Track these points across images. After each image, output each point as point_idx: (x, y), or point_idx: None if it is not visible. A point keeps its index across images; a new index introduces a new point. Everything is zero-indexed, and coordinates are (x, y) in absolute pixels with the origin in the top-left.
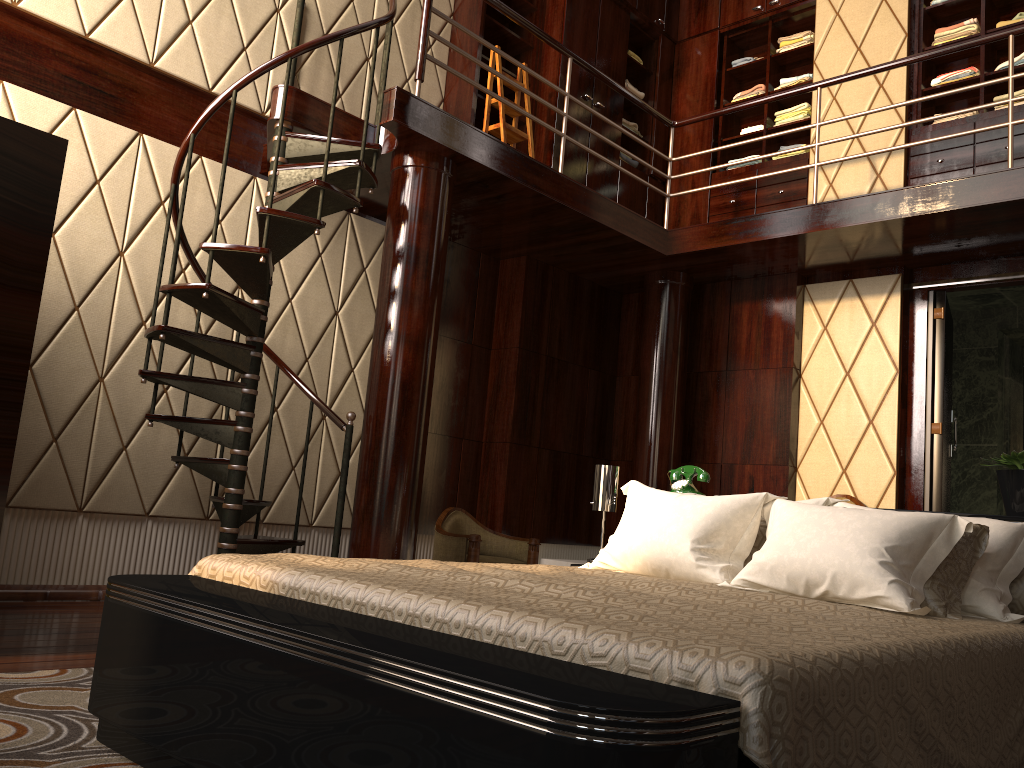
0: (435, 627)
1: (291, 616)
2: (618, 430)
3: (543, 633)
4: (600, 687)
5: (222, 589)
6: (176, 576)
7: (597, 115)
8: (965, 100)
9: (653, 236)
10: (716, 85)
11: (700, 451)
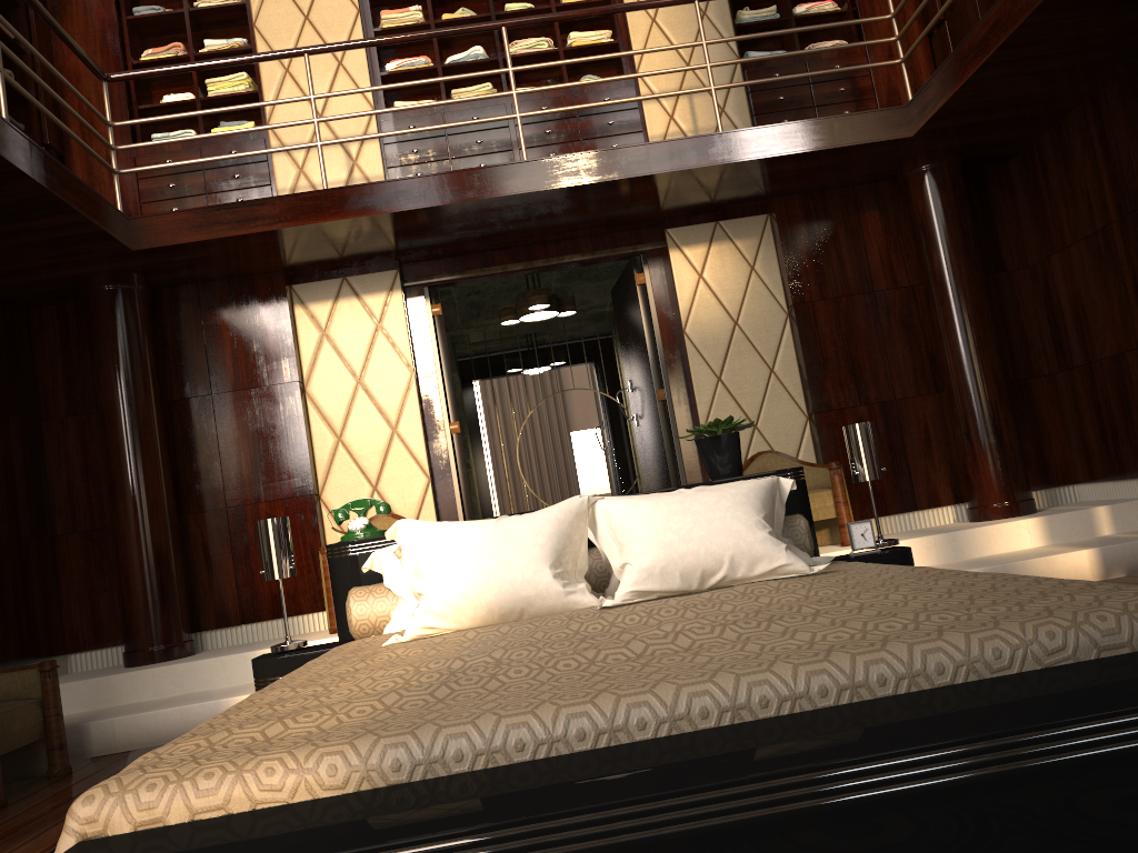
0: (782, 709)
1: (656, 772)
2: (60, 493)
3: (965, 654)
4: None
5: (307, 816)
6: (91, 851)
7: (31, 49)
8: (416, 90)
9: (117, 224)
10: (119, 35)
11: (194, 498)
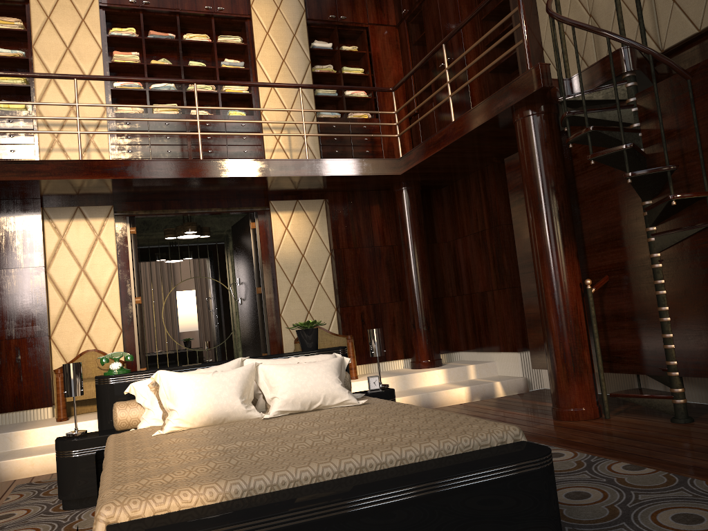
0: (377, 468)
1: (344, 491)
2: None
3: (438, 447)
4: (512, 451)
5: (211, 511)
6: (122, 527)
7: None
8: (130, 99)
9: None
10: None
11: None
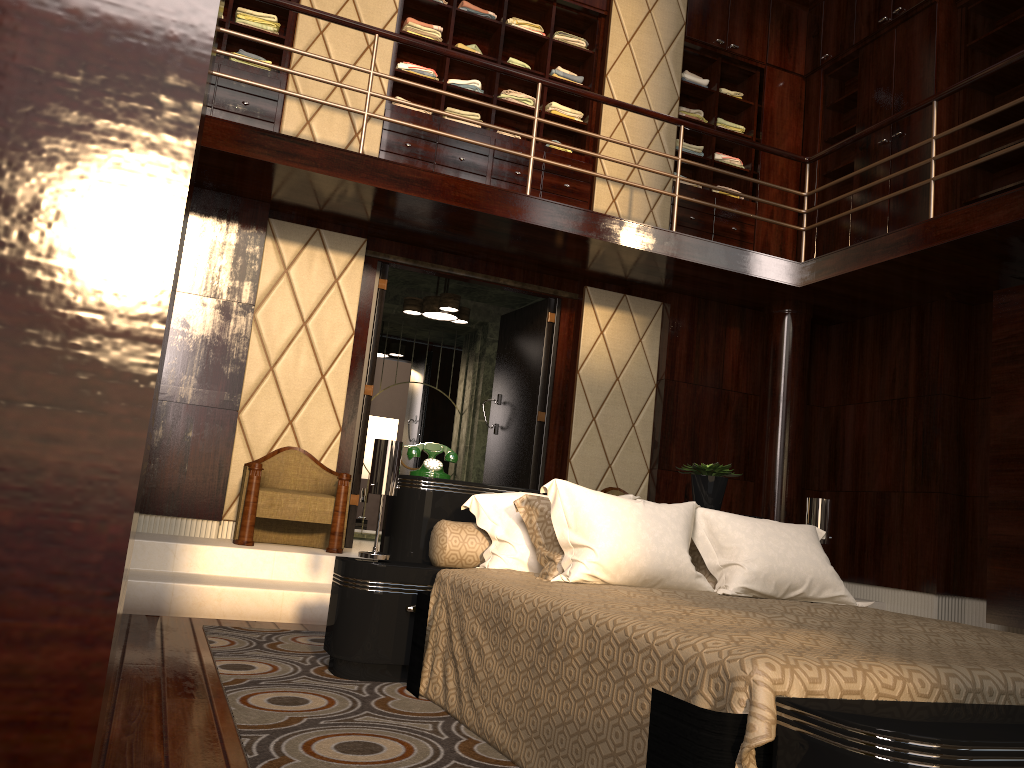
0: None
1: None
2: None
3: None
4: None
5: (962, 713)
6: (825, 706)
7: None
8: (411, 93)
9: None
10: None
11: None
